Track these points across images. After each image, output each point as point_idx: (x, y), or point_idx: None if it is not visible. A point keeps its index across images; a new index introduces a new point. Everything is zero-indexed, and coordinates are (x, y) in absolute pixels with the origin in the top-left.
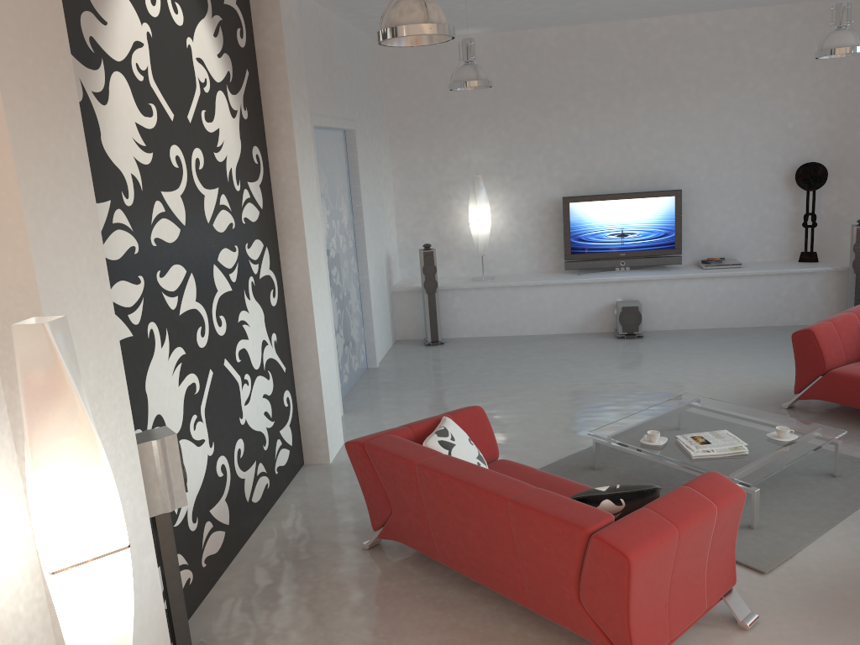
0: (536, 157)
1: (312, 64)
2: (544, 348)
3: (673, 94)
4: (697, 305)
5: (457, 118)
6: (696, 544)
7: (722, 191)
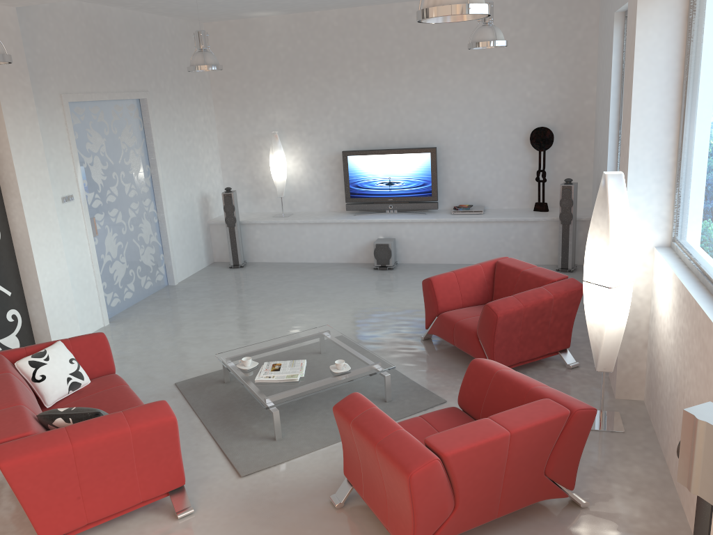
0: (325, 117)
1: (72, 52)
2: (310, 275)
3: (432, 66)
4: (443, 244)
5: (263, 84)
6: (108, 456)
7: (474, 149)
